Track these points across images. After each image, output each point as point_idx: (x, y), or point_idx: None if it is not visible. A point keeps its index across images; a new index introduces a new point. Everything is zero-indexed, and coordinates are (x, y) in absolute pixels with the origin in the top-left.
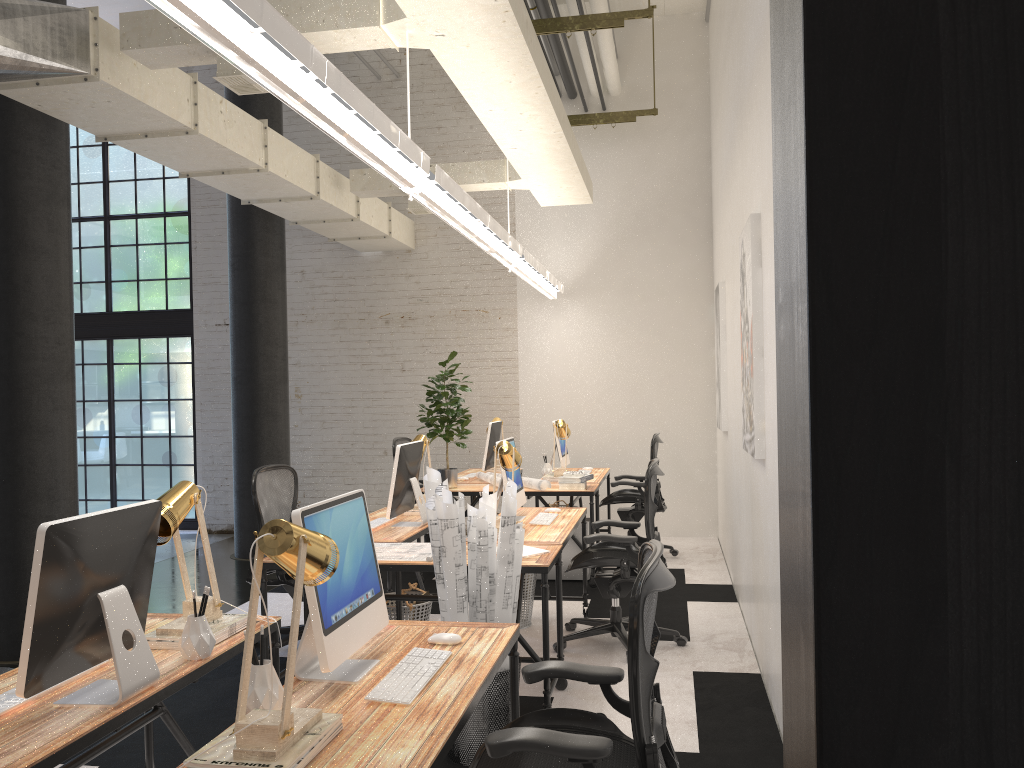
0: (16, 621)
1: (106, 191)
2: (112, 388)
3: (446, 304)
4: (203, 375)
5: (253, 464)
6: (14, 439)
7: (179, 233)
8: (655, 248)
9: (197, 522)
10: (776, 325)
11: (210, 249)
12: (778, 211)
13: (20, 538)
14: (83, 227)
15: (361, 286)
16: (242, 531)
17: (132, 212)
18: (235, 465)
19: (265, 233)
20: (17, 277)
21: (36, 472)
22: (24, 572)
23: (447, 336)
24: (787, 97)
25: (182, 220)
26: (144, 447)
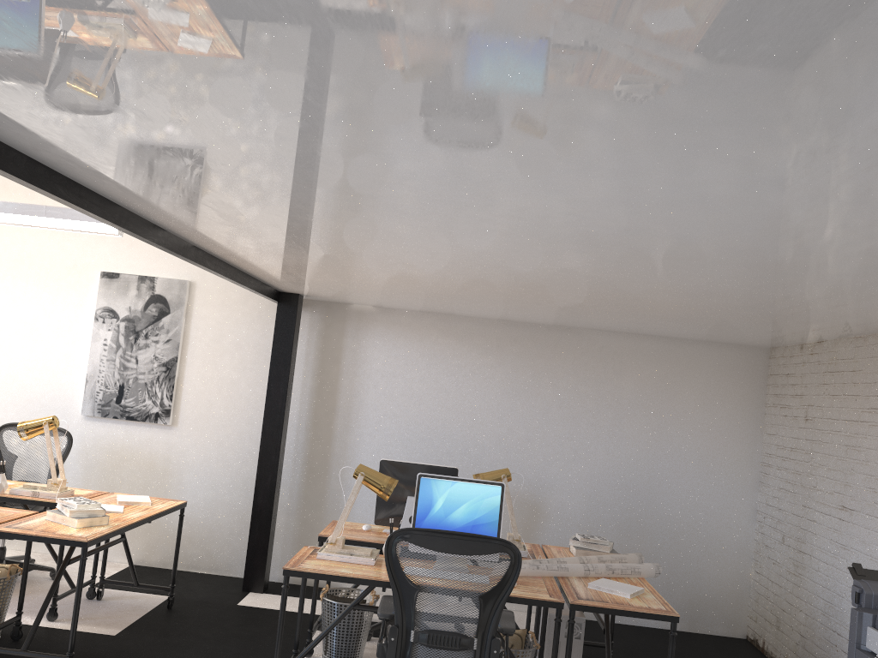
0: None
1: None
2: None
3: None
4: None
5: None
6: None
7: None
8: None
9: None
10: (268, 387)
11: None
12: (272, 377)
13: None
14: None
15: None
16: None
17: None
18: None
19: None
20: None
21: None
22: None
23: None
24: (281, 370)
25: None
26: None
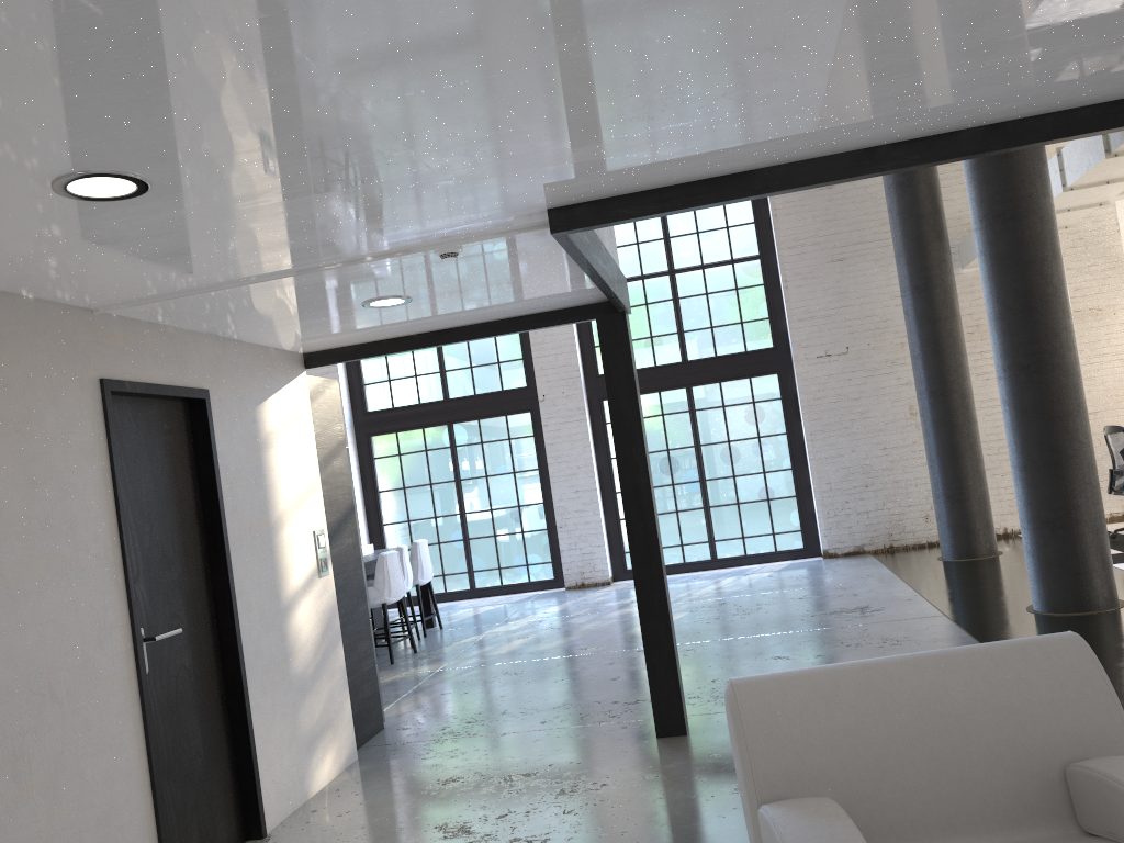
0: (1097, 575)
1: (669, 247)
2: (697, 433)
3: None
4: (809, 406)
5: (966, 469)
6: (1073, 419)
7: (749, 277)
8: None
9: (806, 551)
10: None
11: (802, 286)
12: None
13: (1089, 503)
14: (647, 284)
15: (965, 302)
16: (962, 533)
17: (697, 263)
18: (943, 473)
19: (945, 254)
20: (1055, 281)
21: (1089, 446)
22: (1095, 532)
23: None
24: None
25: (751, 264)
26: (737, 486)
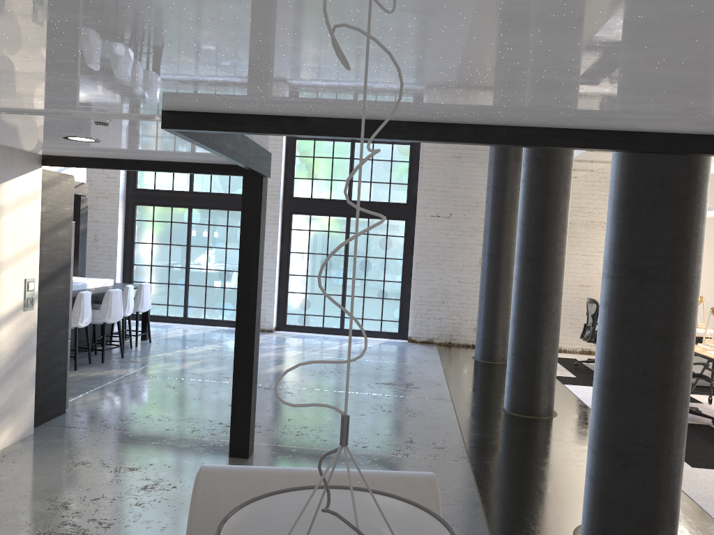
0: (543, 395)
1: None
2: (348, 248)
3: (581, 217)
4: (419, 246)
5: (500, 307)
6: (552, 297)
7: (401, 155)
8: (712, 196)
9: (399, 335)
10: None
11: (431, 169)
12: None
13: (549, 351)
14: (336, 145)
15: None
16: (488, 345)
17: None
18: (486, 306)
19: (518, 170)
20: (561, 209)
21: (557, 316)
22: (548, 369)
23: (579, 236)
24: None
25: (404, 147)
26: (366, 286)
